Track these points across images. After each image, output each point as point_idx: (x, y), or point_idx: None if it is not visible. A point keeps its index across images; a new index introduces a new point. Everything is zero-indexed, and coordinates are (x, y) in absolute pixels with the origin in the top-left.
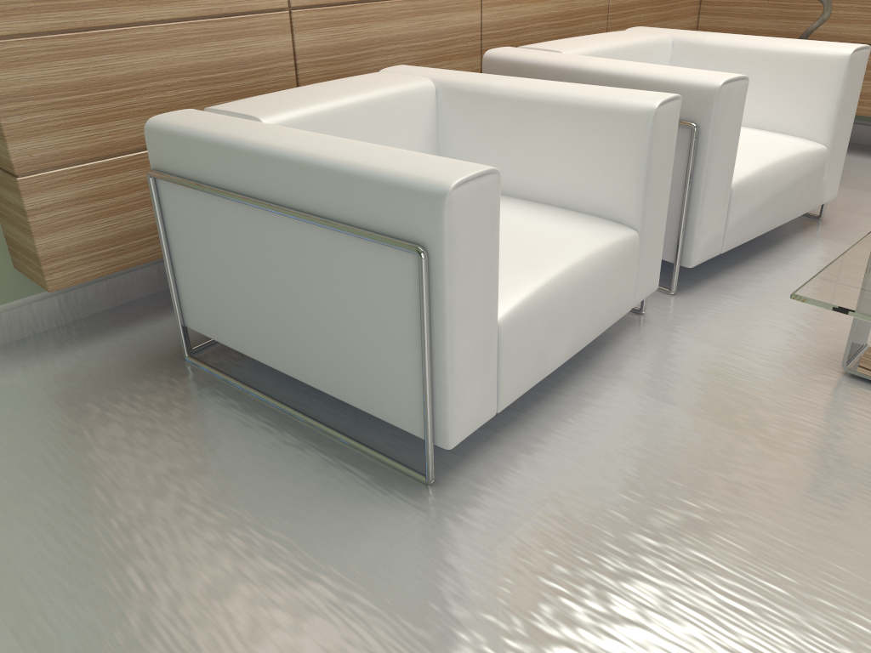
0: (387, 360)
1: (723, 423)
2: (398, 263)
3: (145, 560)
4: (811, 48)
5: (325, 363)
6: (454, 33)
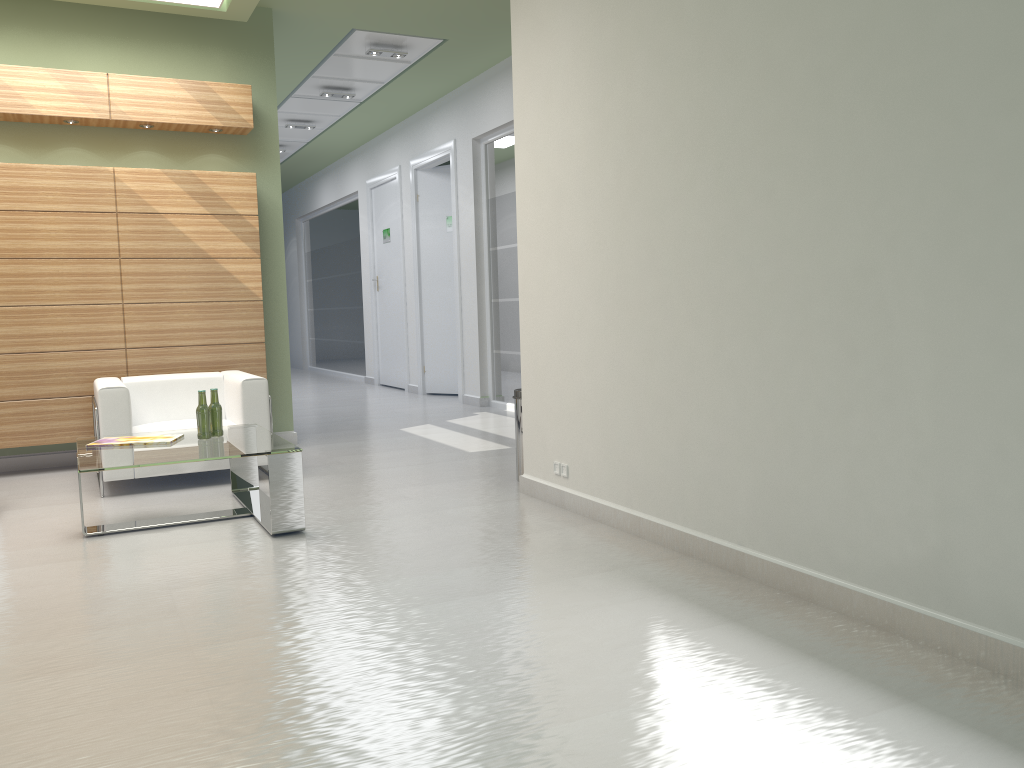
0: None
1: (54, 562)
2: None
3: None
4: None
5: None
6: None
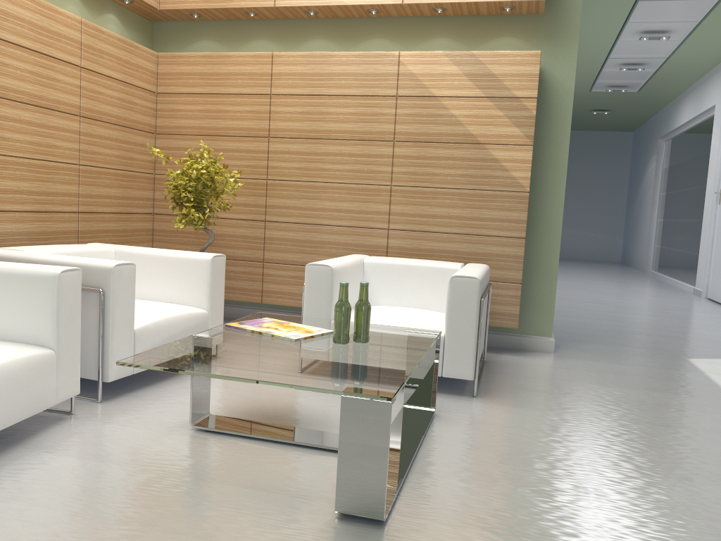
0: None
1: (103, 460)
2: None
3: None
4: (192, 255)
5: None
6: None
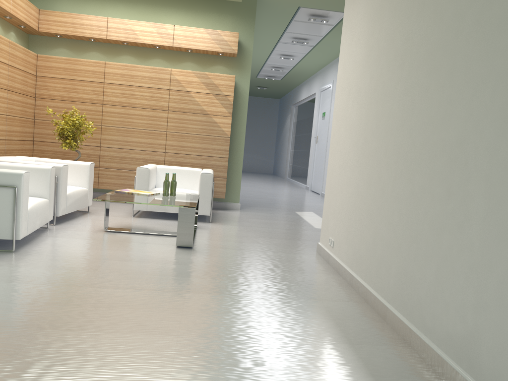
0: None
1: (80, 239)
2: (7, 192)
3: None
4: (79, 162)
5: None
6: None
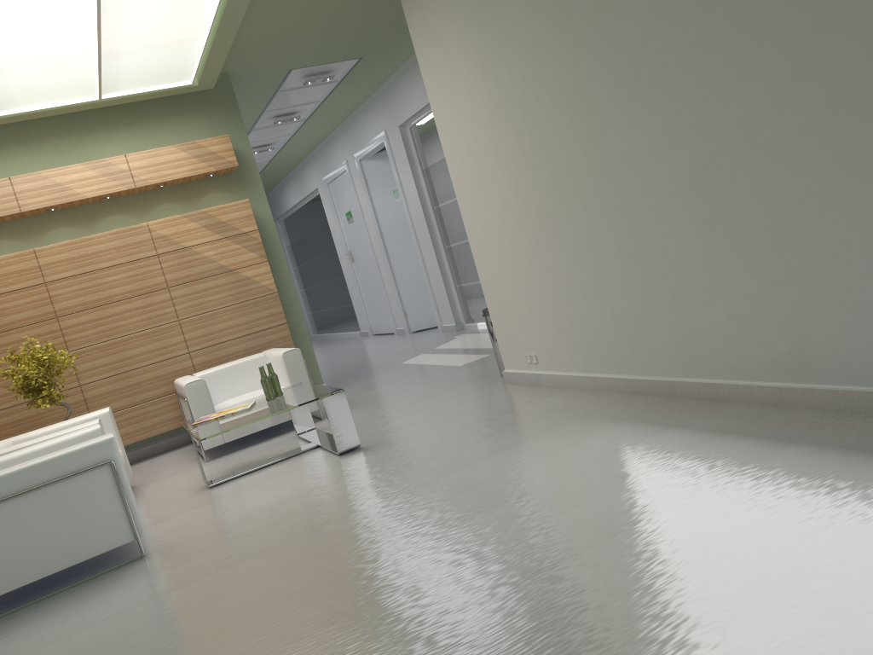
0: (106, 518)
1: (197, 507)
2: (100, 473)
3: (95, 607)
4: (90, 415)
5: (70, 548)
6: None
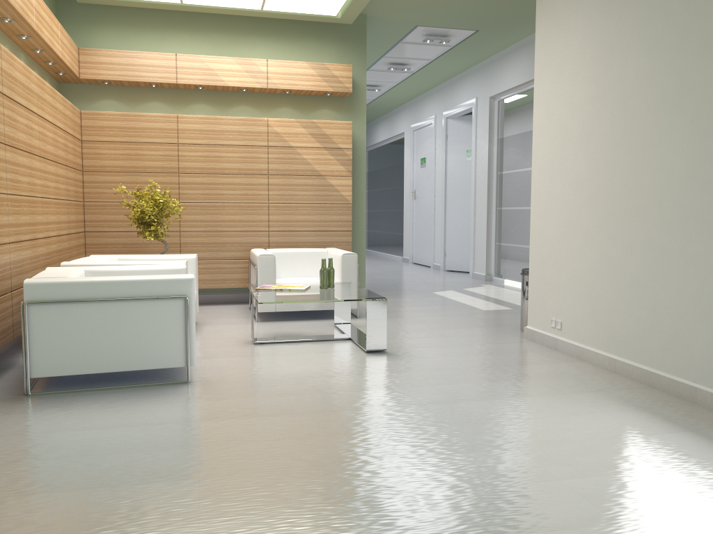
0: (168, 342)
1: (240, 356)
2: (175, 304)
3: (139, 411)
4: (181, 256)
5: (135, 356)
6: (39, 256)
